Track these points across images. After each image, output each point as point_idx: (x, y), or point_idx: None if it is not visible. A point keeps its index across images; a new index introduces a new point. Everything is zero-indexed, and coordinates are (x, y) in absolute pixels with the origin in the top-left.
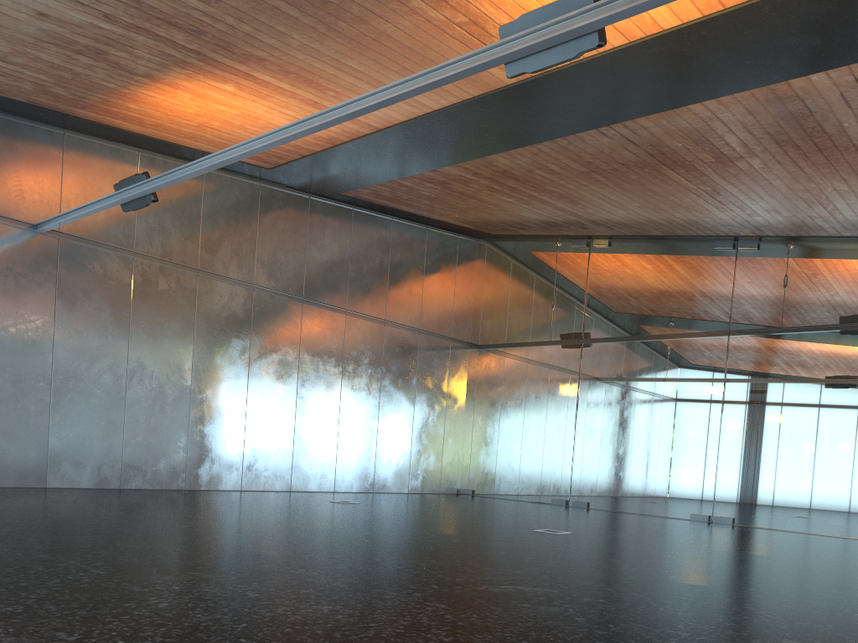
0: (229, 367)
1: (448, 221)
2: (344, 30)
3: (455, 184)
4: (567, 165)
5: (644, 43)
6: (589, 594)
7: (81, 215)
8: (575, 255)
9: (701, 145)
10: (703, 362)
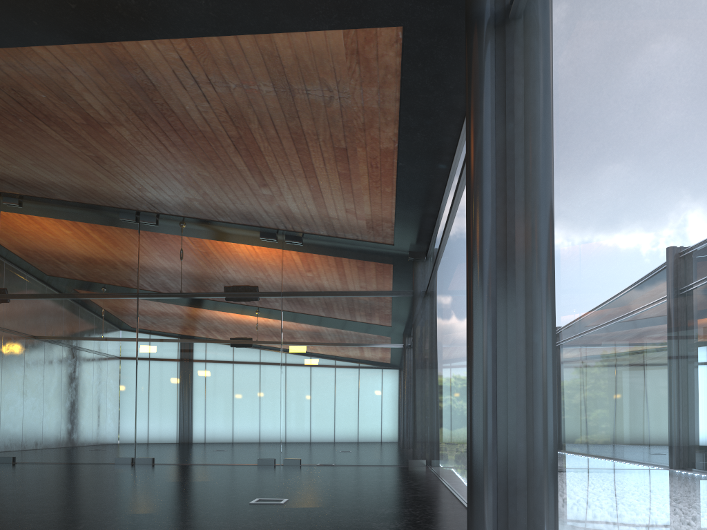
0: None
1: None
2: None
3: None
4: None
5: None
6: None
7: None
8: None
9: (66, 101)
10: (117, 320)
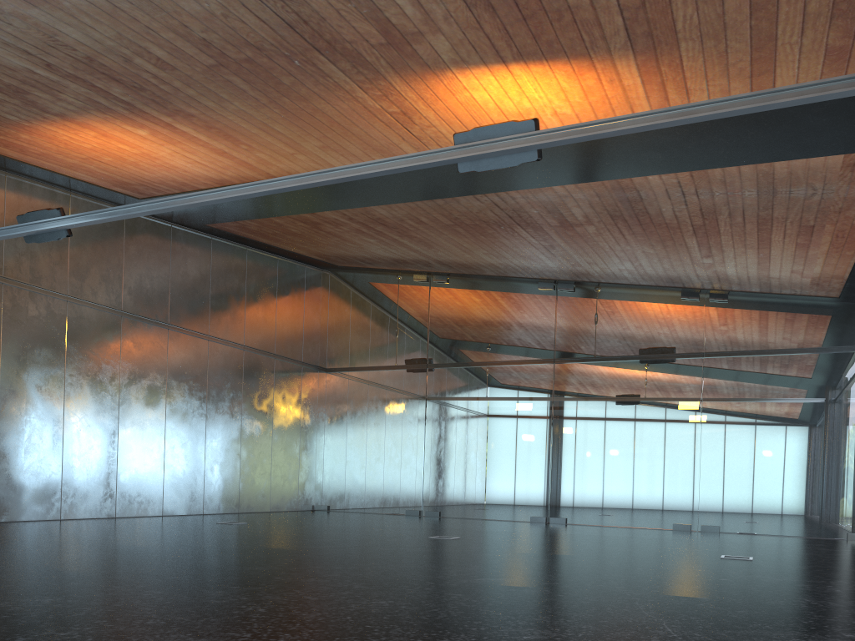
0: (100, 393)
1: (301, 253)
2: (285, 104)
3: (326, 225)
4: (437, 218)
5: None
6: (542, 579)
7: None
8: (416, 289)
9: (553, 213)
10: (534, 386)
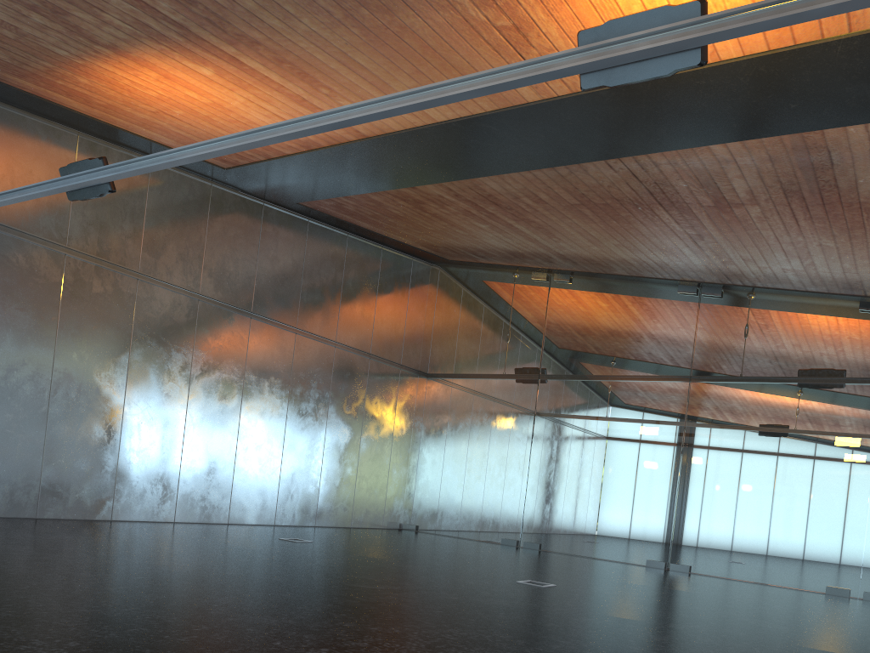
0: (167, 383)
1: (407, 242)
2: (365, 19)
3: (430, 204)
4: (559, 195)
5: (694, 73)
6: None
7: (14, 200)
8: (534, 288)
9: (707, 187)
10: (663, 407)
